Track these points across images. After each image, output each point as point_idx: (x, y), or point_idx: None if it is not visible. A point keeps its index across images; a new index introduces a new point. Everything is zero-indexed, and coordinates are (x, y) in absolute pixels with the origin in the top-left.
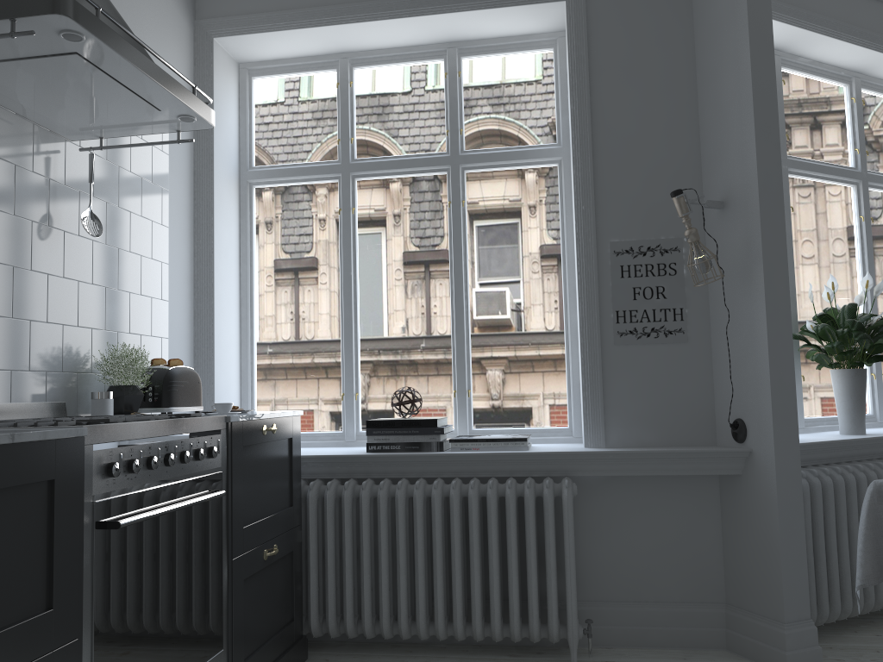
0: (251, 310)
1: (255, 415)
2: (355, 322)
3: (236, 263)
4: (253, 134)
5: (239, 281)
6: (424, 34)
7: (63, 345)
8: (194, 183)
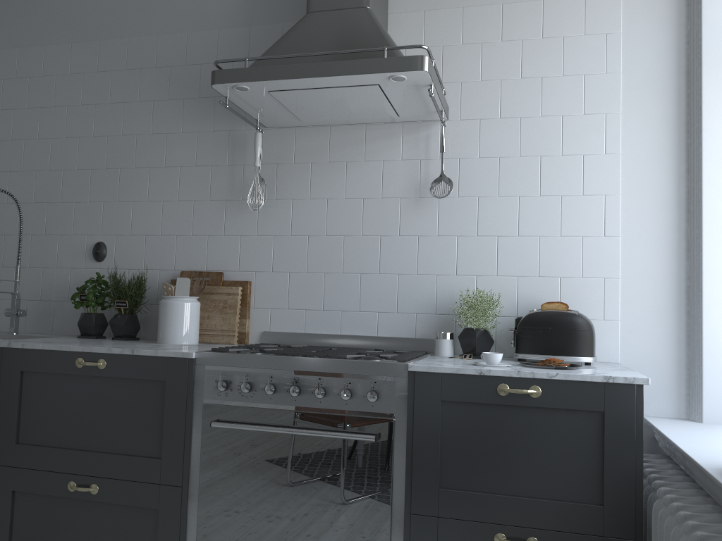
0: None
1: (473, 370)
2: None
3: None
4: None
5: None
6: None
7: (436, 292)
8: (687, 84)
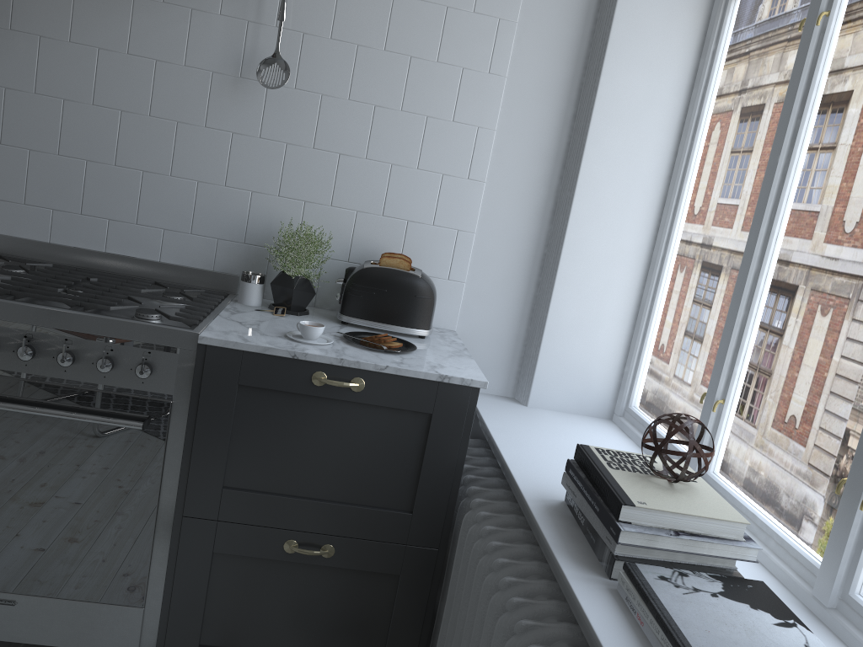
0: (674, 215)
1: (285, 351)
2: (760, 262)
3: (667, 134)
4: None
5: (670, 165)
6: None
7: (249, 214)
8: (599, 5)
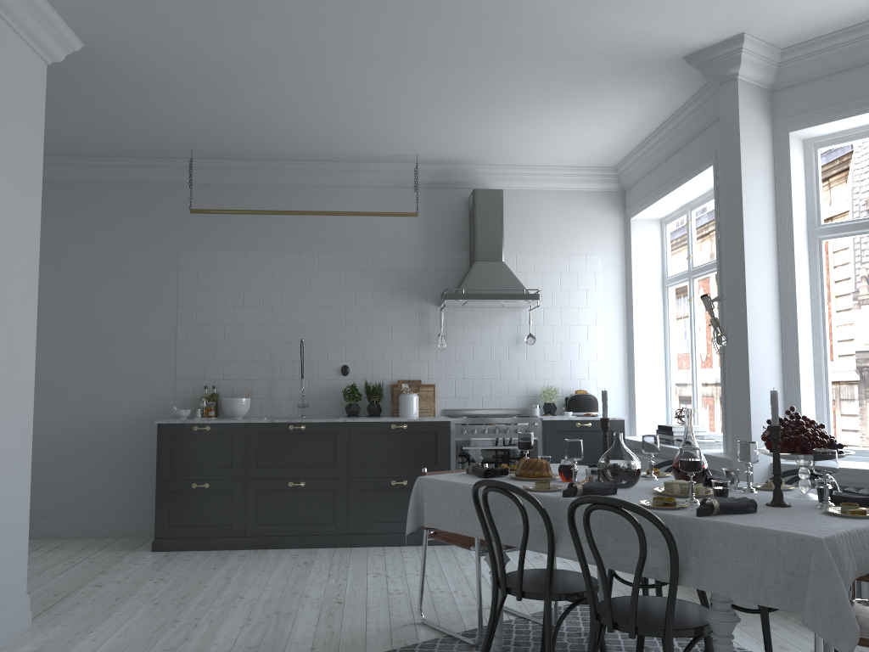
0: (669, 359)
1: (567, 418)
2: (695, 366)
3: (660, 333)
4: (668, 258)
5: (663, 342)
6: (695, 190)
7: (526, 386)
8: (626, 297)
